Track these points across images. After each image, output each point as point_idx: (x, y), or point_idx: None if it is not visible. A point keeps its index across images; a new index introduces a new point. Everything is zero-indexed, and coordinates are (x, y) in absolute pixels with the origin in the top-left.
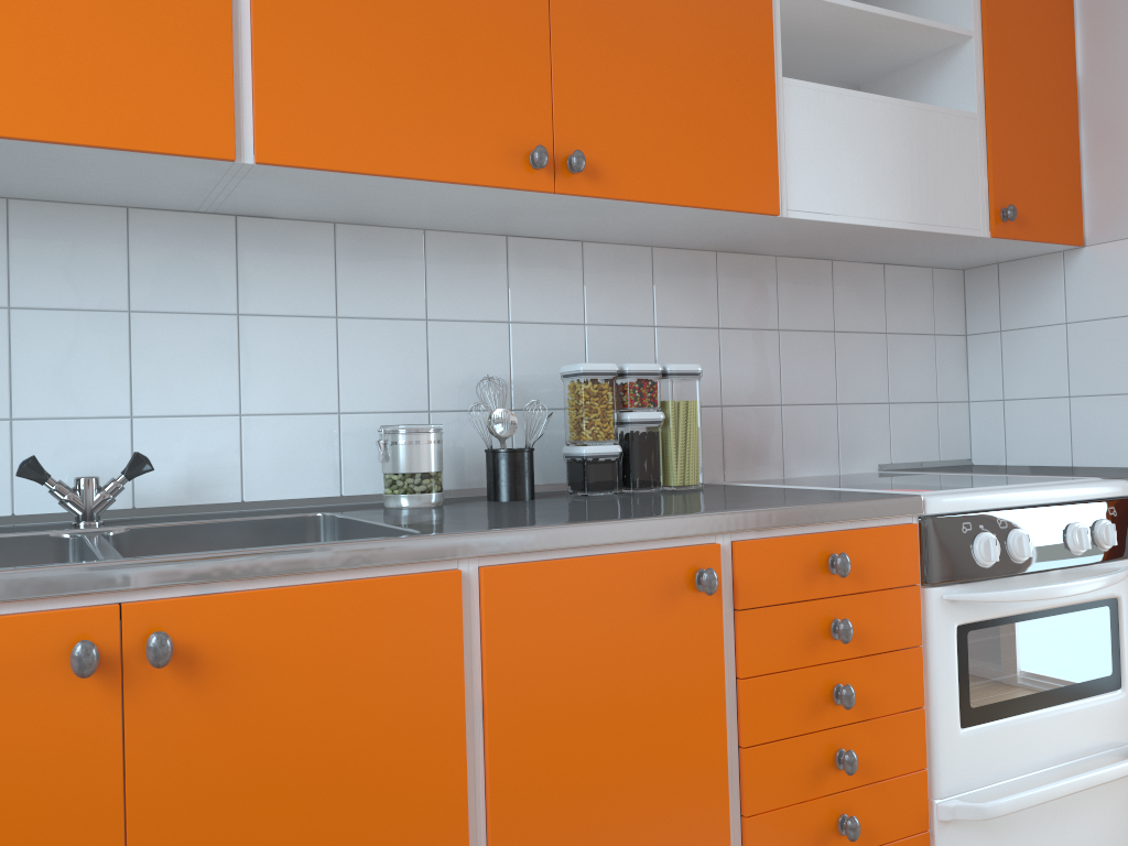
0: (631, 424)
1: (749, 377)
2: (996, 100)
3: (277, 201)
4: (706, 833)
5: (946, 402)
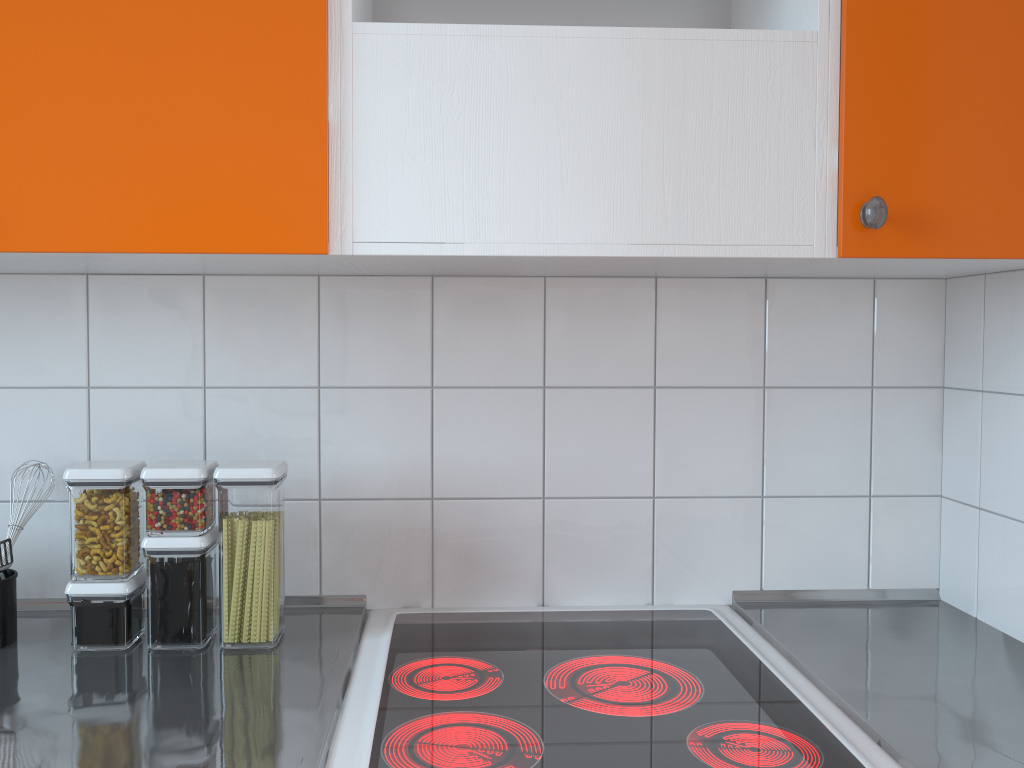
0: (146, 555)
1: (484, 457)
2: (865, 1)
3: None
4: None
5: (891, 496)
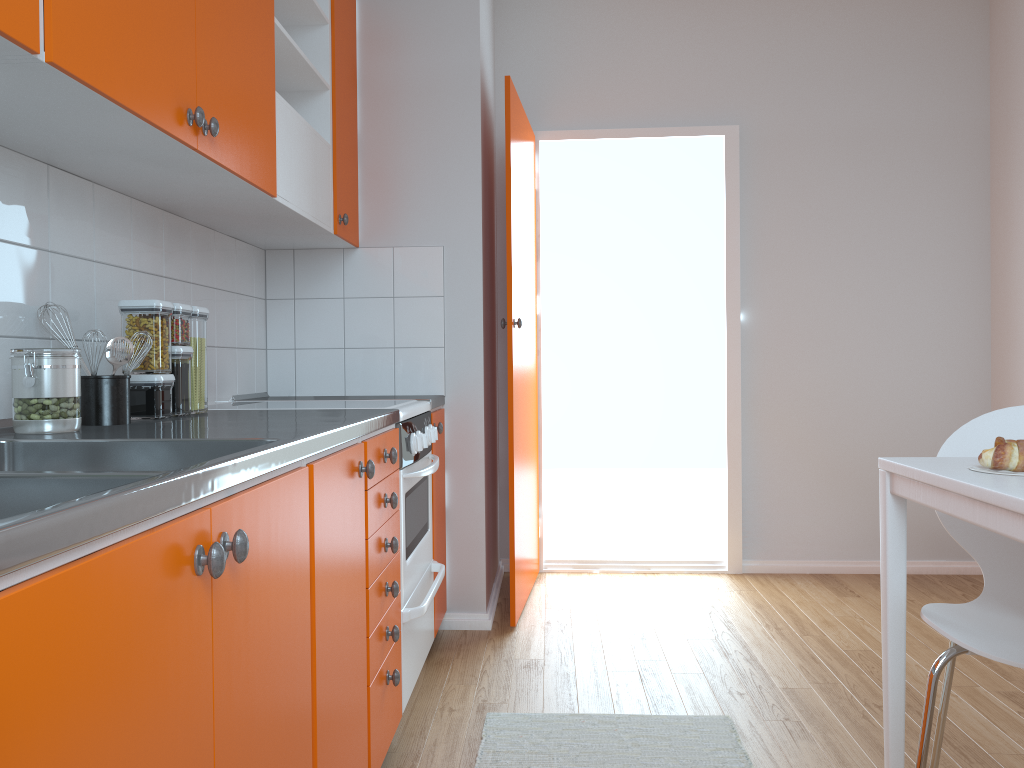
0: (179, 356)
1: None
2: (338, 138)
3: None
4: (362, 652)
5: (258, 349)
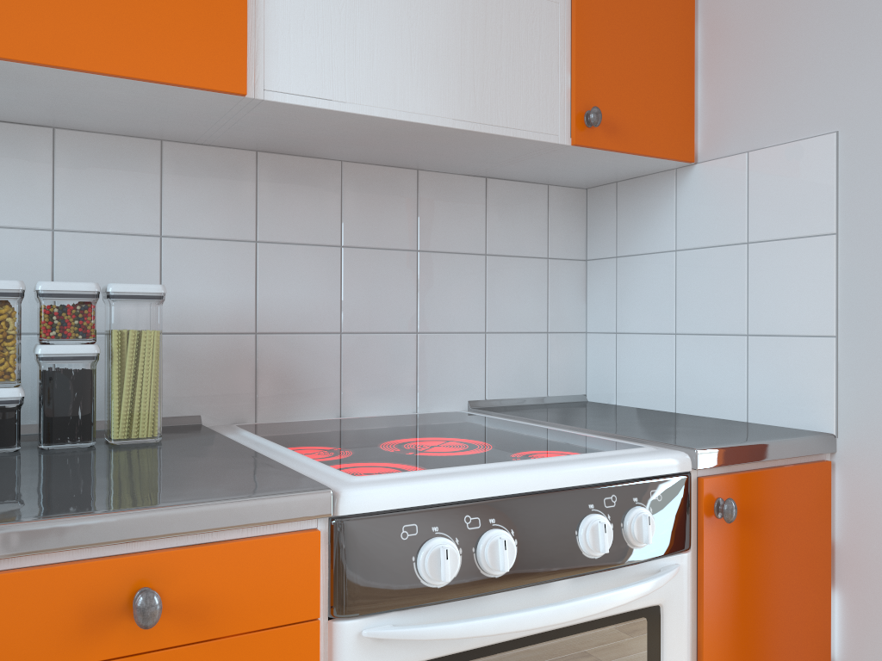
0: (42, 361)
1: (297, 300)
2: None
3: None
4: None
5: (559, 333)
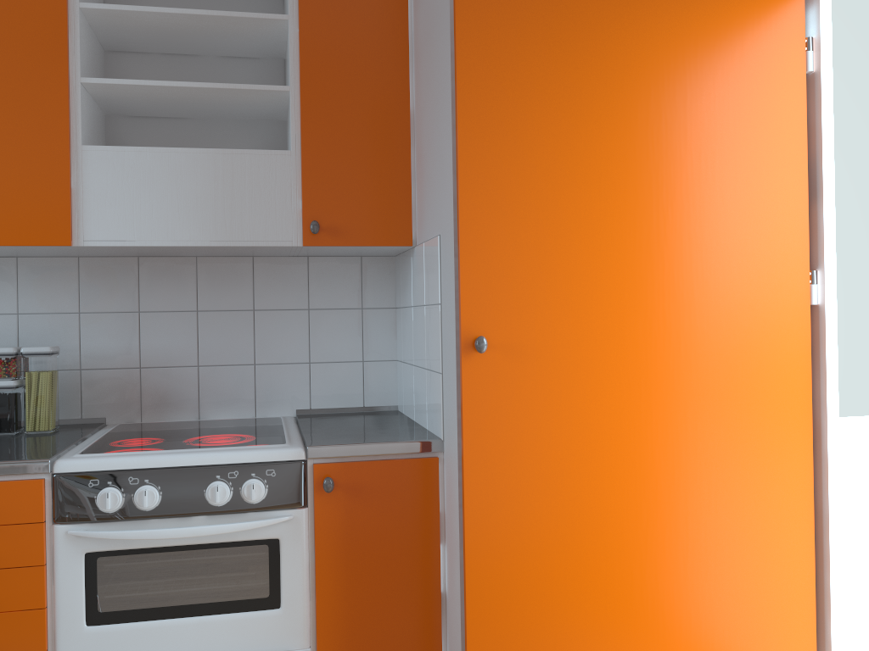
0: None
1: (167, 346)
2: (309, 139)
3: None
4: None
5: (373, 361)
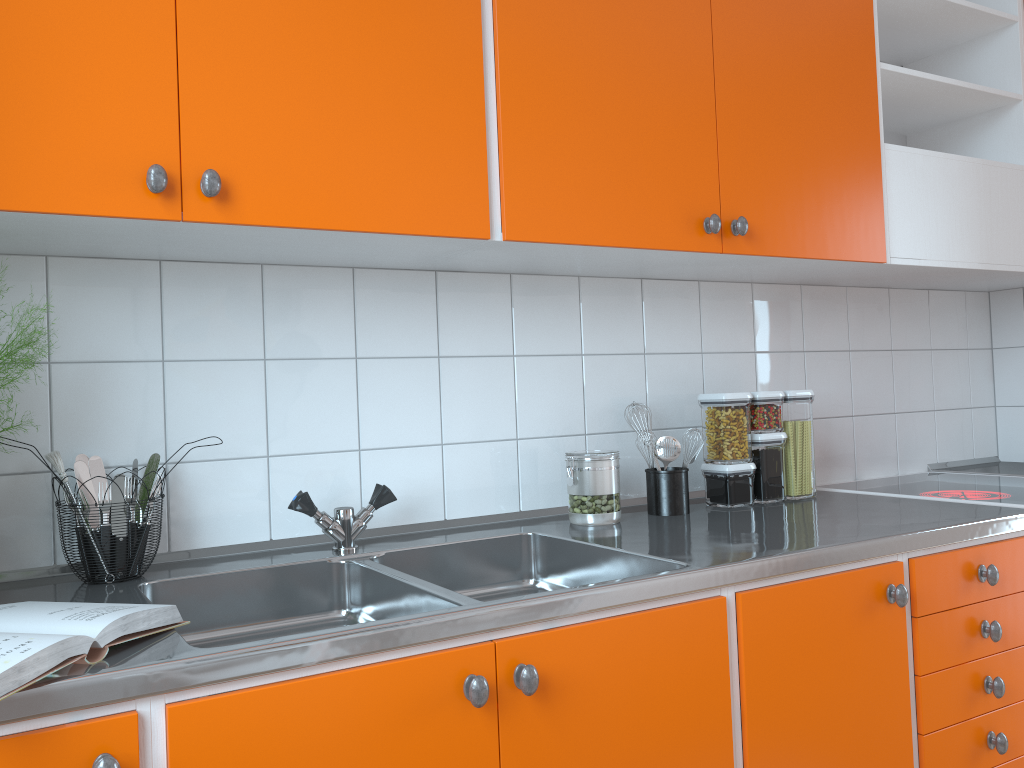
0: (762, 444)
1: (828, 393)
2: None
3: (483, 261)
4: None
5: (977, 407)
